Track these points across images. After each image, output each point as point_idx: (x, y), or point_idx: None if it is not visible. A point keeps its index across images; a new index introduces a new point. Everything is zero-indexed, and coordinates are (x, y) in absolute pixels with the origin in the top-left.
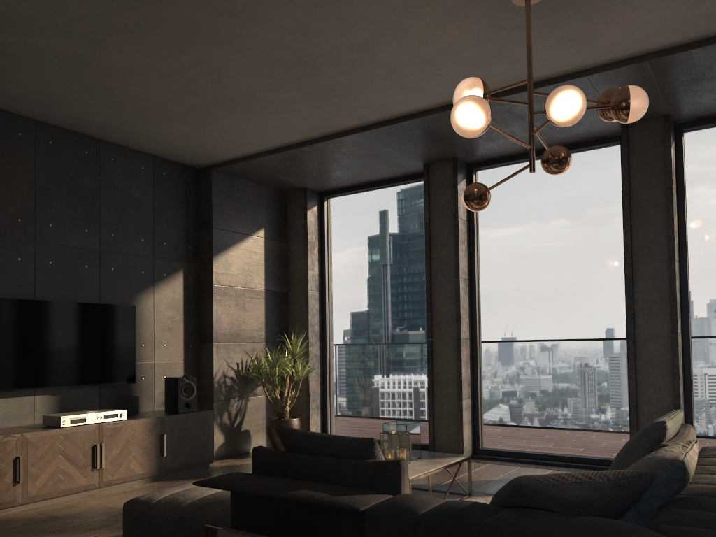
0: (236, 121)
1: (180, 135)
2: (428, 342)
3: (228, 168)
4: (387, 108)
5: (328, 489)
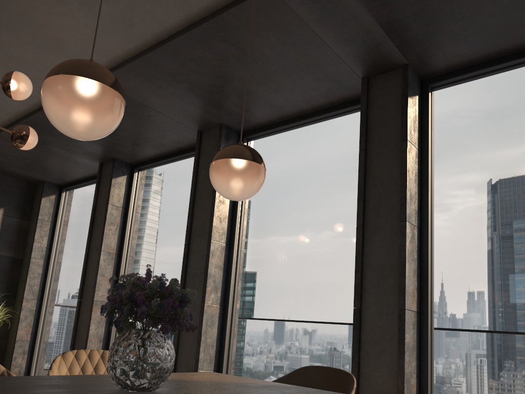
0: None
1: None
2: (77, 302)
3: None
4: (1, 107)
5: None
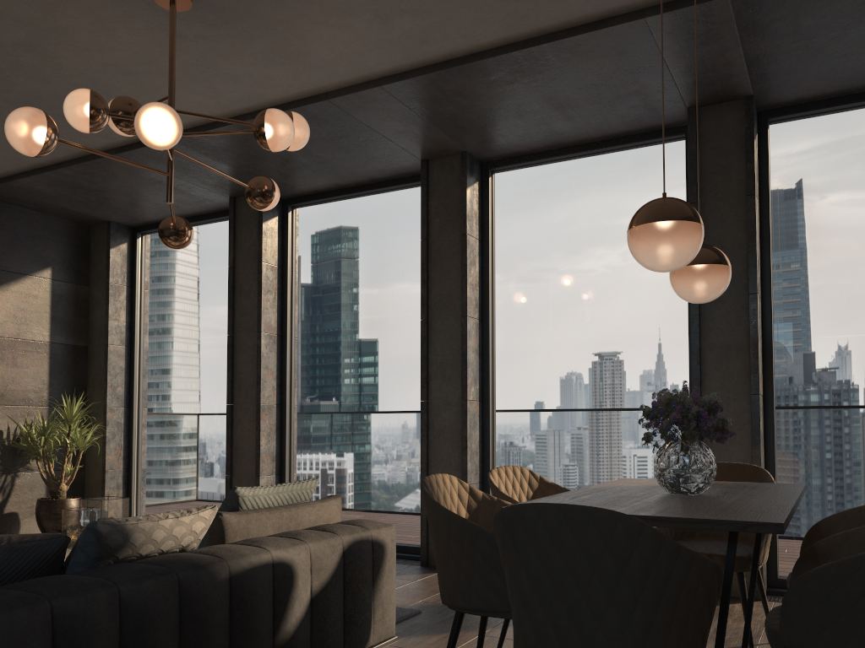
0: None
1: None
2: (228, 409)
3: None
4: None
5: None
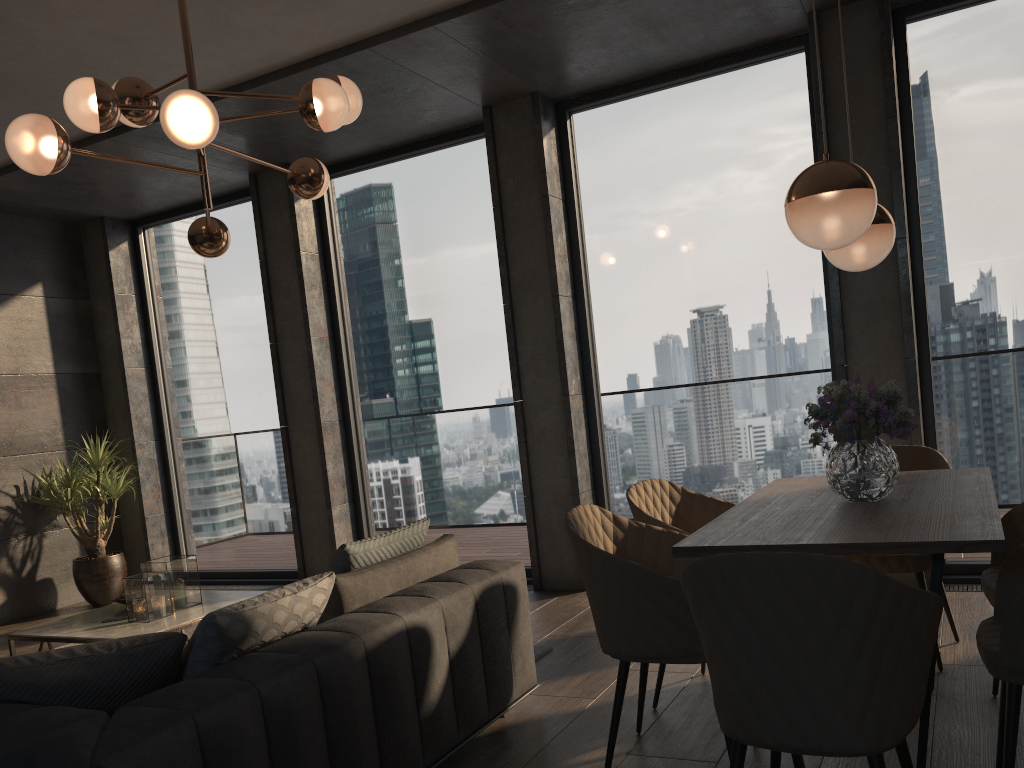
0: None
1: None
2: (282, 432)
3: None
4: None
5: None
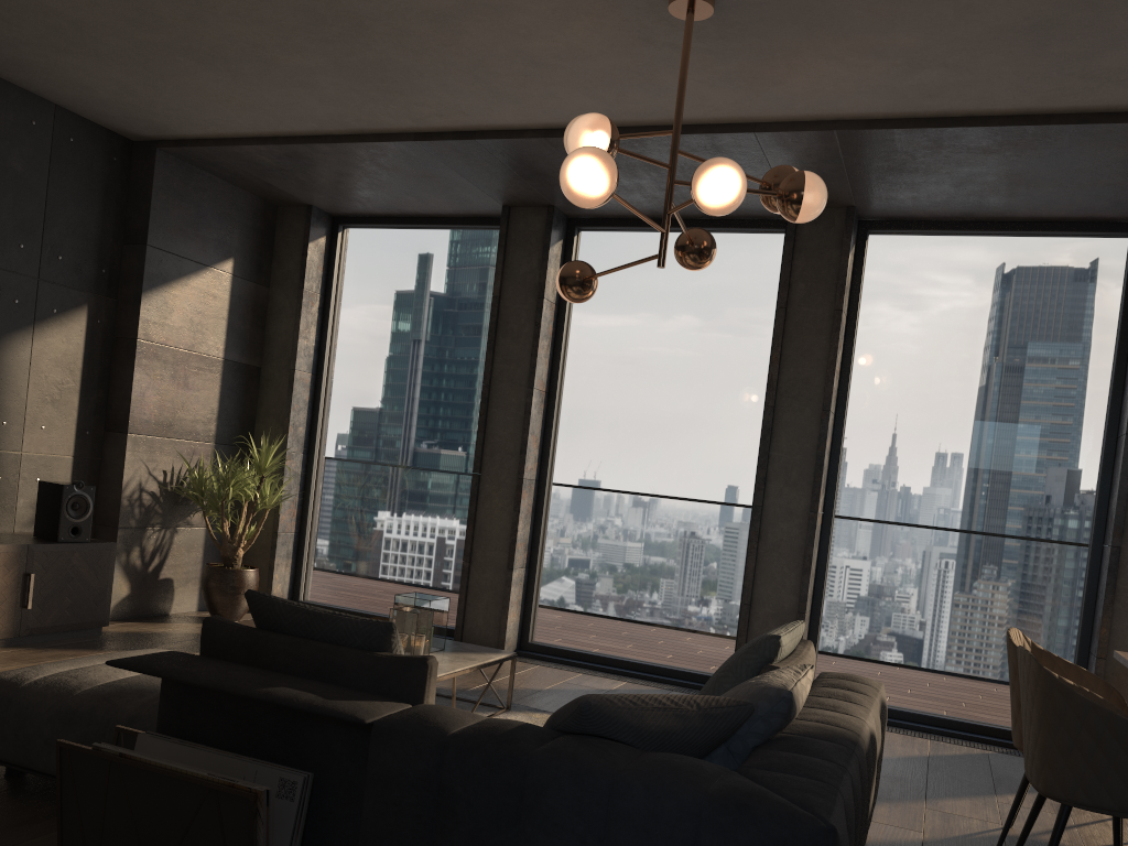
0: (214, 82)
1: (110, 83)
2: (474, 478)
3: (186, 152)
4: (462, 114)
5: (319, 689)
